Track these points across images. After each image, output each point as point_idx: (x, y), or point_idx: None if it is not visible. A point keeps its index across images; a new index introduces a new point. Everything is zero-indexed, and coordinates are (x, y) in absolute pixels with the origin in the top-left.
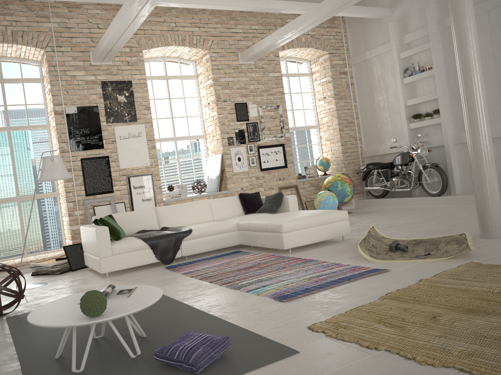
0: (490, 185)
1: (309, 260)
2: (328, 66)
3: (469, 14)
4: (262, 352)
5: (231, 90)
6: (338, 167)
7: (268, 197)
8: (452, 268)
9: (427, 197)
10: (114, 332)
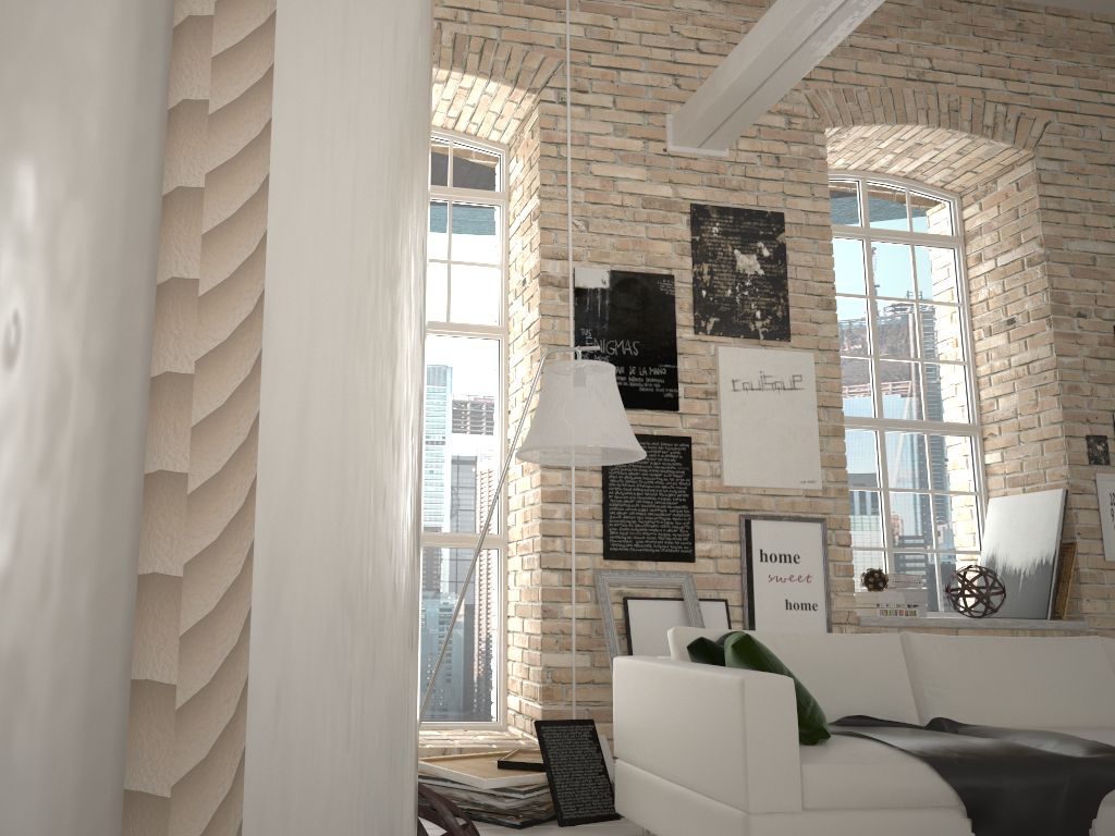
0: None
1: None
2: None
3: None
4: None
5: (1102, 281)
6: None
7: None
8: None
9: None
10: None
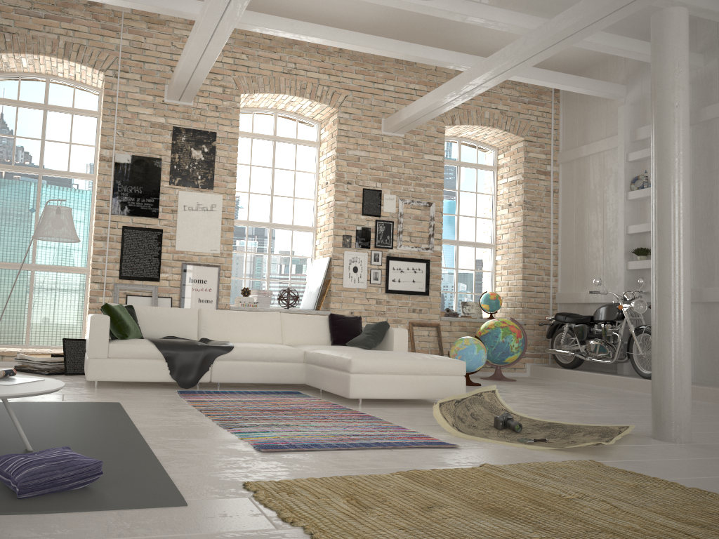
0: (675, 355)
1: (371, 417)
2: (521, 159)
3: (678, 85)
4: (139, 495)
5: (361, 168)
6: (513, 311)
7: (368, 326)
8: (550, 461)
9: (636, 377)
10: None
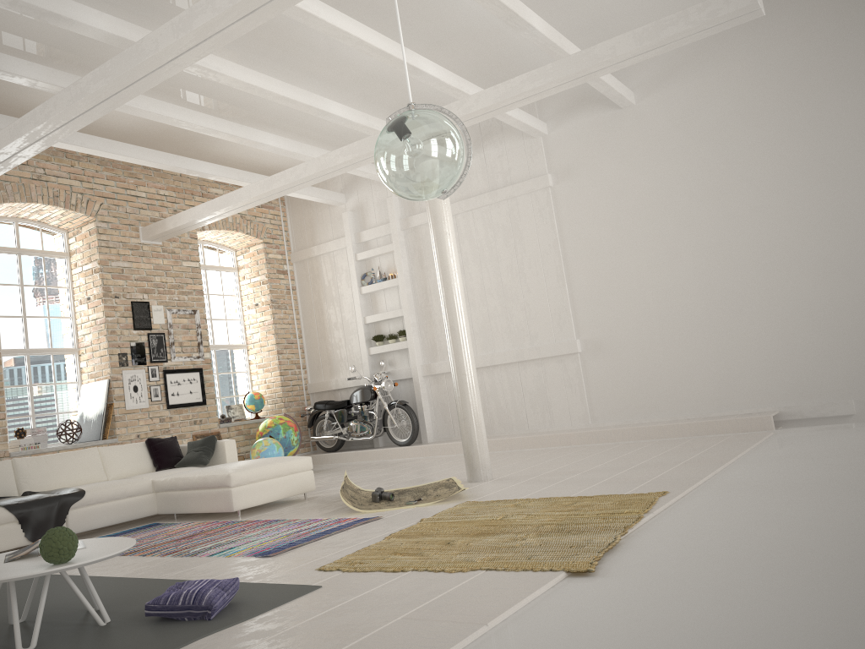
0: (476, 417)
1: (274, 520)
2: (263, 260)
3: (448, 219)
4: (279, 593)
5: (126, 280)
6: (275, 407)
7: (194, 443)
8: (450, 508)
9: (394, 447)
10: (76, 591)
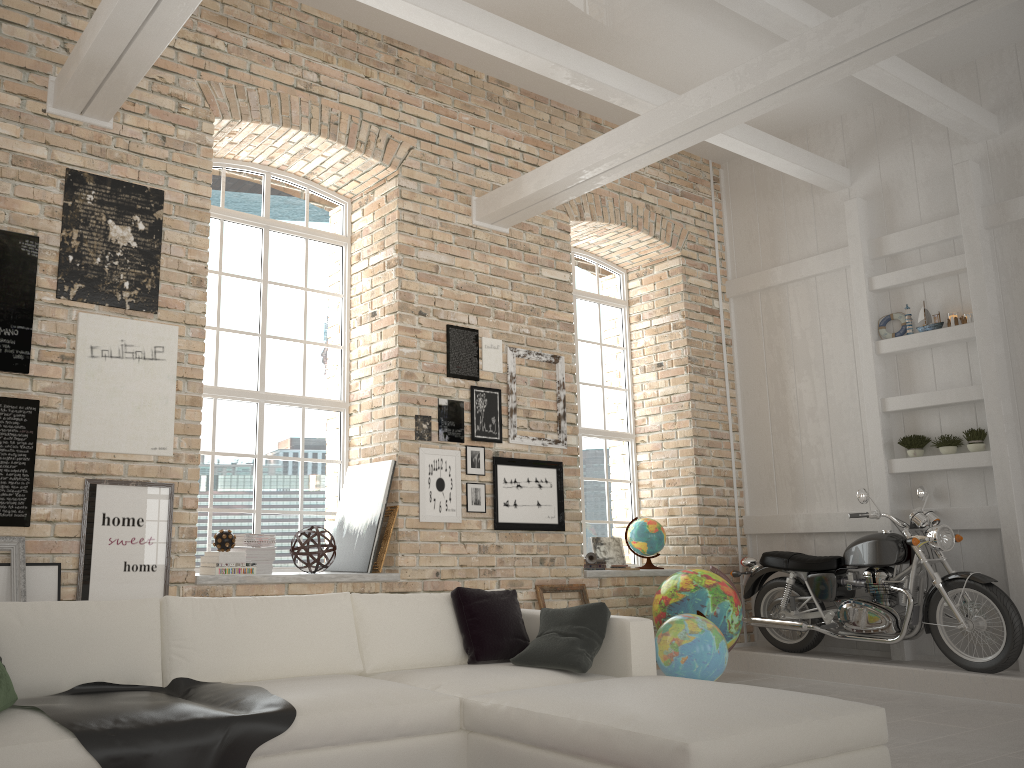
0: None
1: None
2: (678, 287)
3: None
4: None
5: (441, 287)
6: (682, 552)
7: (557, 614)
8: None
9: (952, 669)
10: None
